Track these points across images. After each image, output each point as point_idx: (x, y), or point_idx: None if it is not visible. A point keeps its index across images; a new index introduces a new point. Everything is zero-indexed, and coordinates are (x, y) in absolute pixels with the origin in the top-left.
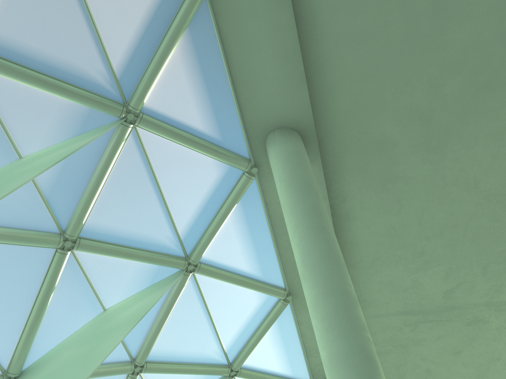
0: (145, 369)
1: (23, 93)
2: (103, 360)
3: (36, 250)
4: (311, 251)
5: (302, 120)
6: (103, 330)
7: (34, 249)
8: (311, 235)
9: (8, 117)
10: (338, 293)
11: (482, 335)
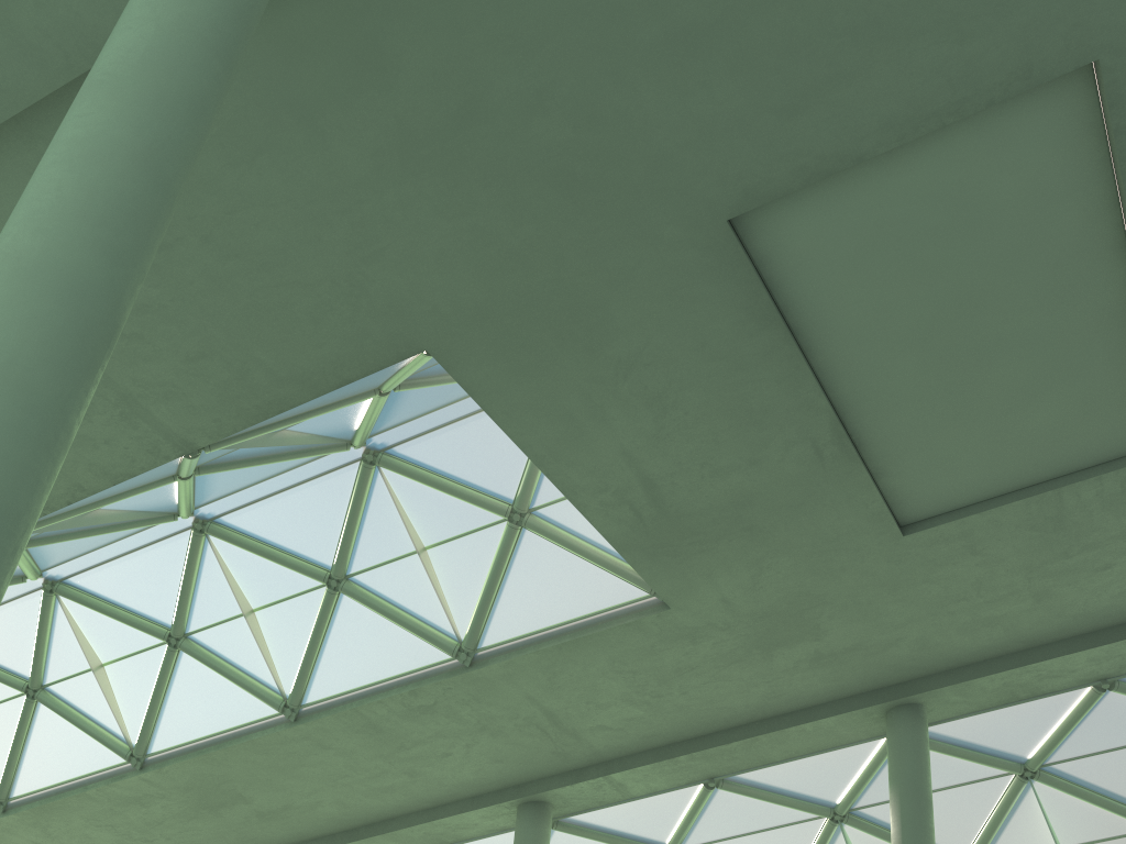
0: None
1: None
2: None
3: None
4: (181, 70)
5: None
6: None
7: None
8: (207, 45)
9: None
10: (163, 185)
11: None
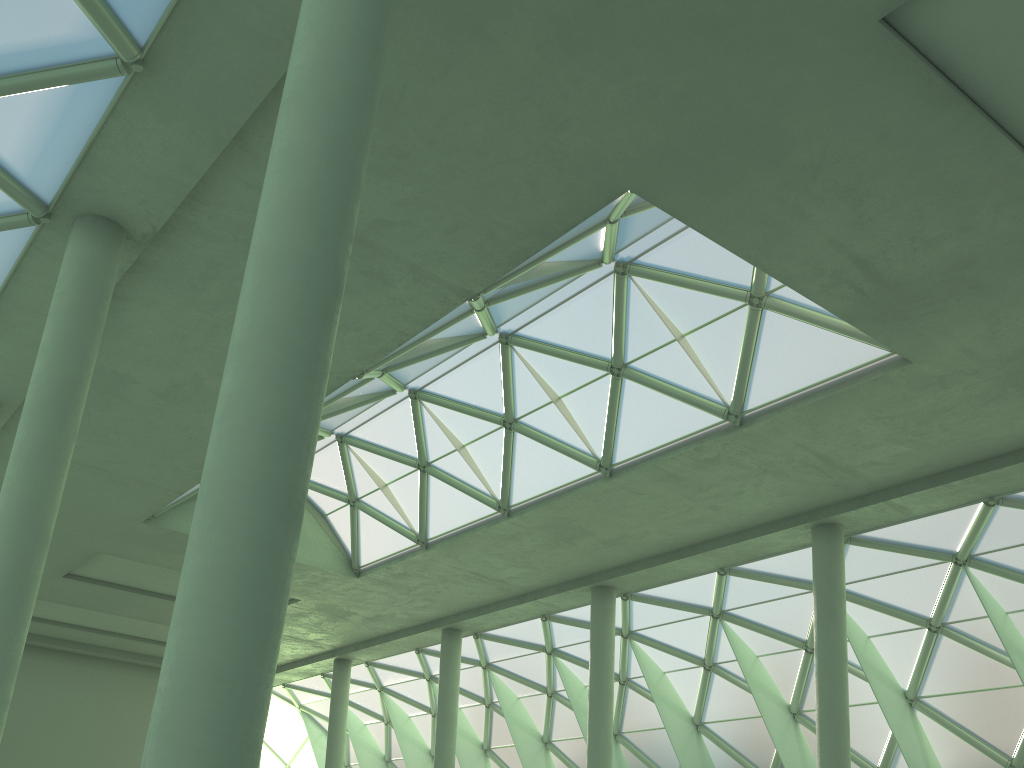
0: None
1: None
2: None
3: None
4: (340, 72)
5: None
6: None
7: None
8: (355, 44)
9: None
10: (347, 167)
11: (367, 295)
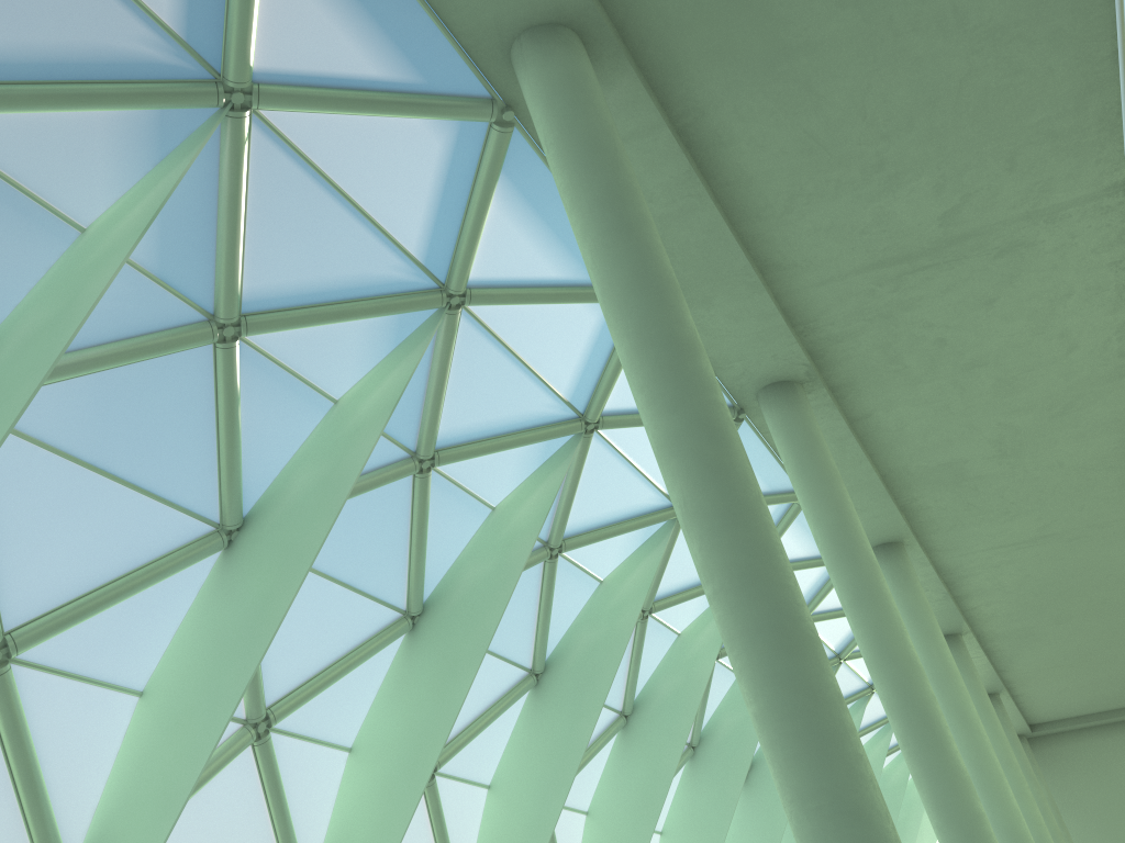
0: (439, 462)
1: (29, 127)
2: (356, 479)
3: (182, 356)
4: (612, 278)
5: (566, 3)
6: (343, 435)
7: (178, 356)
8: (608, 247)
9: (27, 176)
10: (660, 342)
11: (1029, 267)
